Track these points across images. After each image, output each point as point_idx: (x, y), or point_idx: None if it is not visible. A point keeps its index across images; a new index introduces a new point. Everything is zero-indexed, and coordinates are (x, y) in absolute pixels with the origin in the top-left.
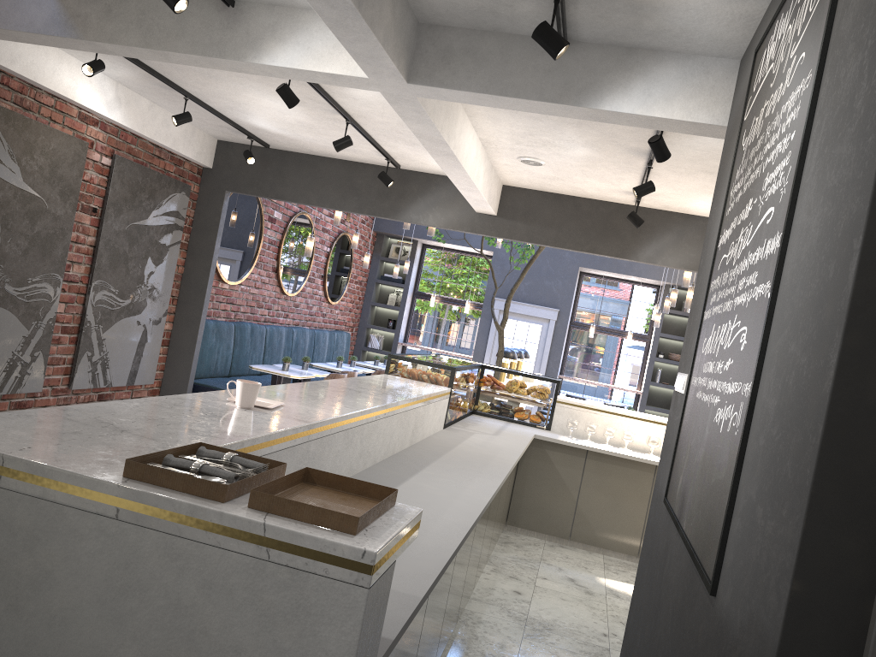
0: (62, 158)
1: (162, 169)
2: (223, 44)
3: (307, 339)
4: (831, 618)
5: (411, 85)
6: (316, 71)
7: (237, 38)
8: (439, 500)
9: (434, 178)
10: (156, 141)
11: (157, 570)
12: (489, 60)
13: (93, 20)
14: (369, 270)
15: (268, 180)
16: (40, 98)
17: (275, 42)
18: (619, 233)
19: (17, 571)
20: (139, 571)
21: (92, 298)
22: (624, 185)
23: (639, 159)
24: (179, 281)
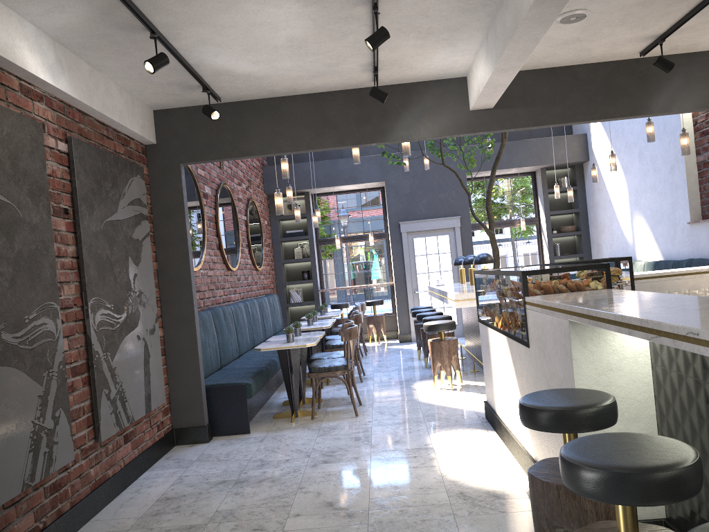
0: (19, 146)
1: (114, 152)
2: None
3: (257, 309)
4: None
5: None
6: None
7: None
8: None
9: (413, 87)
10: (104, 116)
11: None
12: None
13: None
14: (271, 232)
15: (226, 138)
16: None
17: None
18: (626, 91)
19: None
20: None
21: (93, 322)
22: (657, 25)
23: None
24: (156, 279)
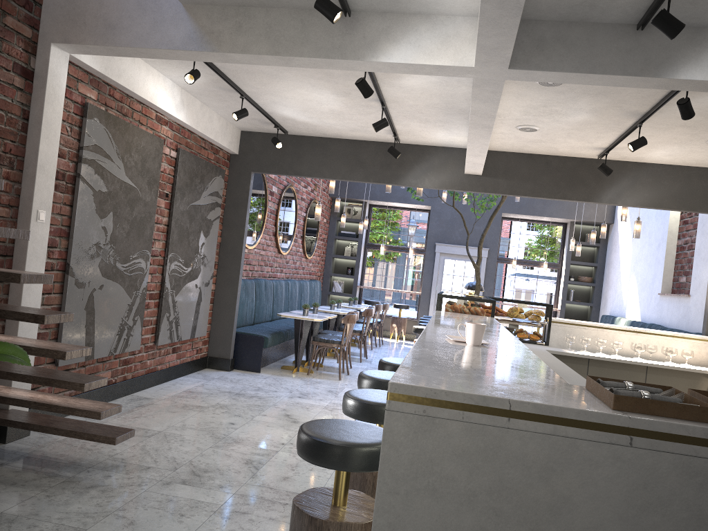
0: (148, 154)
1: (206, 158)
2: (343, 48)
3: (297, 288)
4: None
5: (511, 70)
6: (427, 64)
7: (355, 42)
8: None
9: (426, 148)
10: (204, 135)
11: (677, 487)
12: (577, 45)
13: (226, 35)
14: (328, 229)
15: (286, 160)
16: (133, 105)
17: (389, 43)
18: (584, 182)
19: (534, 499)
20: (658, 490)
21: (168, 268)
22: (598, 142)
23: (630, 120)
24: (218, 249)
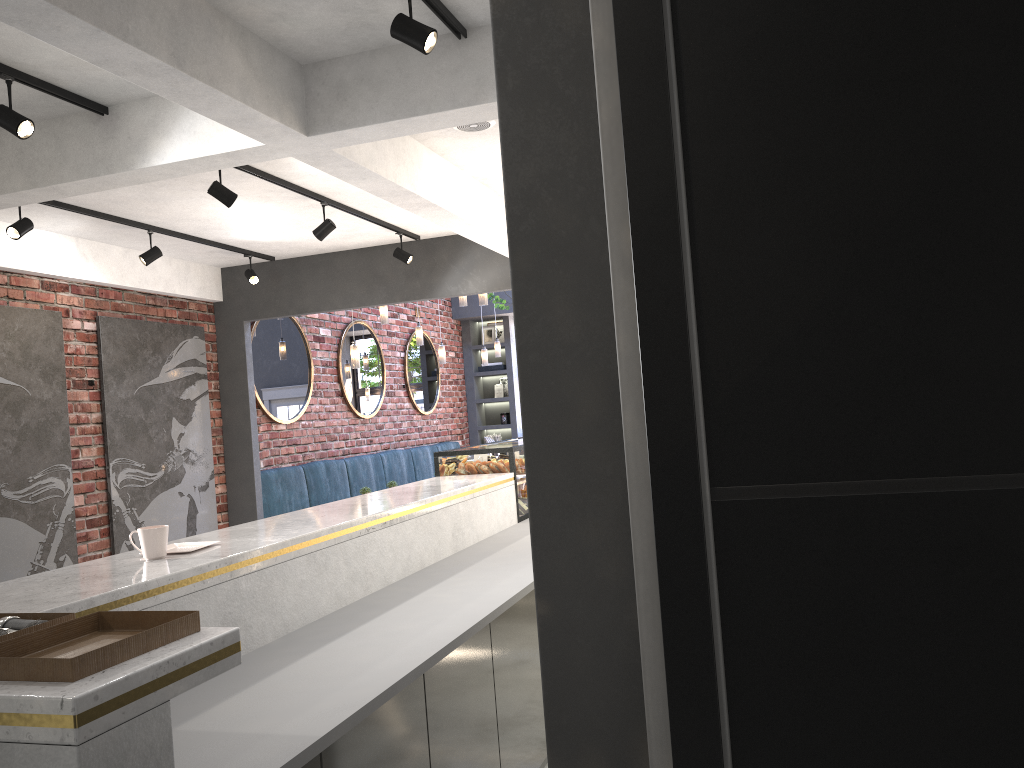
0: (33, 337)
1: (163, 318)
2: (108, 158)
3: (403, 461)
4: (596, 639)
5: (313, 137)
6: (209, 155)
7: (120, 147)
8: (444, 608)
9: (462, 238)
10: (143, 289)
11: None
12: (388, 81)
13: None
14: (463, 365)
15: (284, 295)
16: None
17: (160, 137)
18: None
19: None
20: None
21: (115, 481)
22: None
23: None
24: (220, 436)
